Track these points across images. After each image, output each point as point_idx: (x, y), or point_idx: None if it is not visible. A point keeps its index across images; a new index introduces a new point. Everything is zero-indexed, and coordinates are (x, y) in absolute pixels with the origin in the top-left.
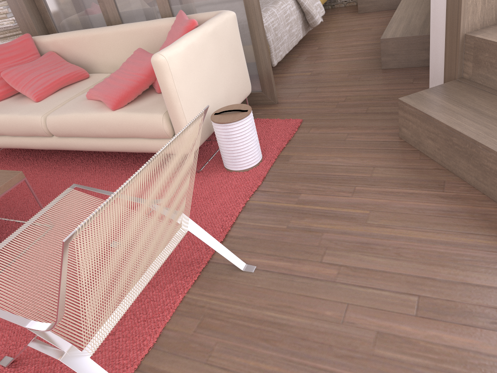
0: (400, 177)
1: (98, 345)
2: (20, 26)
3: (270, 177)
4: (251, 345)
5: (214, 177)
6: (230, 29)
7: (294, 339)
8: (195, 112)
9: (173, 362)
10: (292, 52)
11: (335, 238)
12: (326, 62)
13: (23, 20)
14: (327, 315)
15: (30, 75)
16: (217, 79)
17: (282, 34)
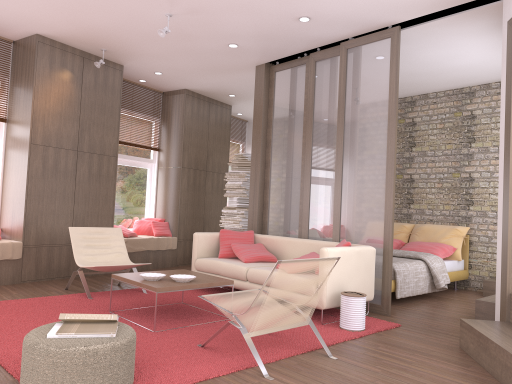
0: (445, 357)
1: (255, 334)
2: (248, 227)
3: (365, 337)
4: (321, 374)
5: (331, 328)
6: (369, 256)
7: (344, 379)
8: (333, 287)
9: (280, 368)
10: (416, 300)
11: (388, 363)
12: (437, 310)
13: (251, 224)
14: (366, 378)
15: (246, 249)
16: (352, 277)
17: (409, 281)
